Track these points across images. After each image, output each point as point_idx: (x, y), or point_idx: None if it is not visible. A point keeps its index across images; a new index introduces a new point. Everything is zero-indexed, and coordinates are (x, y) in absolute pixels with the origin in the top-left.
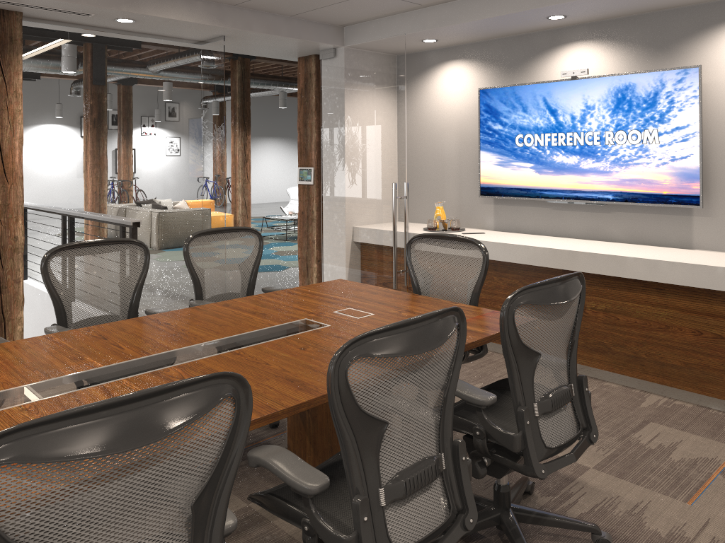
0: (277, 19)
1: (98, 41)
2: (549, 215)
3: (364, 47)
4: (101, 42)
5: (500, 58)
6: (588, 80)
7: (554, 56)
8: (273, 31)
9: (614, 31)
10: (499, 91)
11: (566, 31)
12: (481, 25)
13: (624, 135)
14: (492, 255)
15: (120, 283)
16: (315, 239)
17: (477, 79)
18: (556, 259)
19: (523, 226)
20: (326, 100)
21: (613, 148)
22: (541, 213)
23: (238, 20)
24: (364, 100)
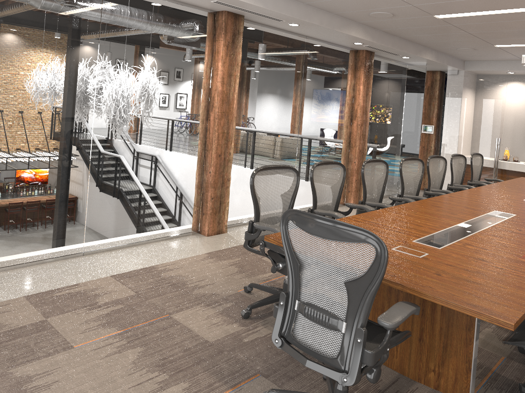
0: (449, 58)
1: (383, 63)
2: None
3: (480, 72)
4: (384, 64)
5: None
6: None
7: None
8: (448, 63)
9: None
10: None
11: None
12: None
13: None
14: None
15: (460, 171)
16: None
17: None
18: None
19: None
20: (449, 94)
21: None
22: None
23: (441, 58)
24: (477, 97)
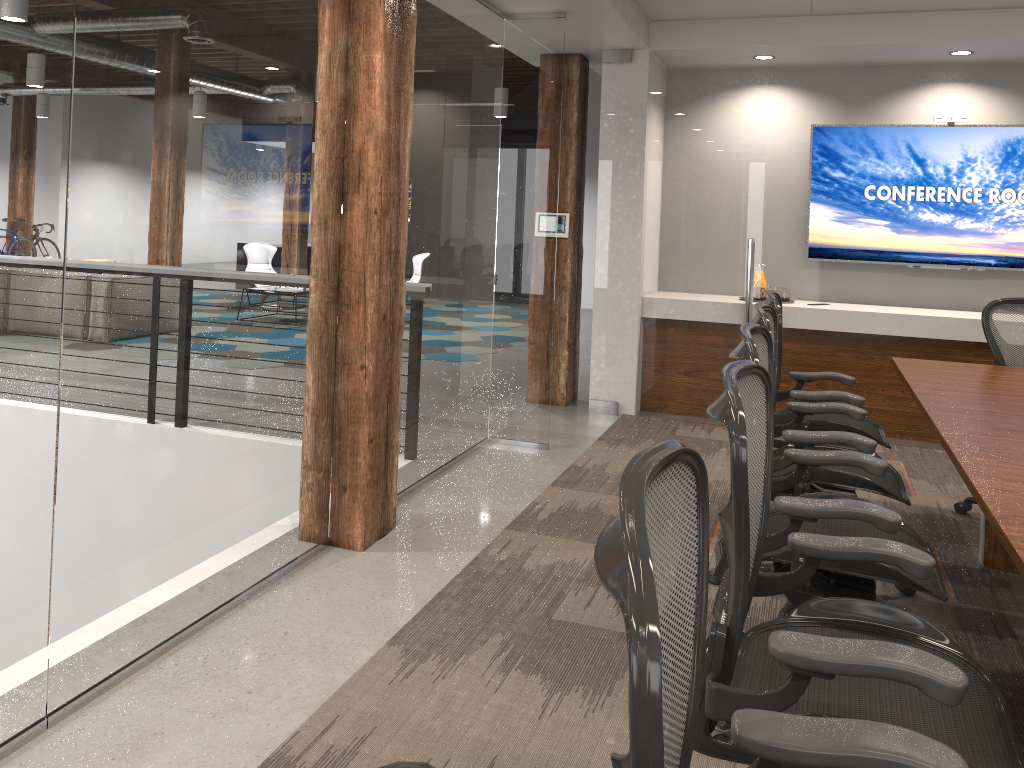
0: (627, 0)
1: None
2: (899, 283)
3: (693, 54)
4: None
5: (838, 90)
6: (969, 129)
7: (916, 96)
8: (625, 17)
9: (997, 76)
10: (842, 131)
11: (934, 69)
12: (869, 49)
13: (1013, 193)
14: (884, 329)
15: None
16: (567, 315)
17: (801, 113)
18: (978, 331)
19: (862, 296)
20: (611, 121)
21: (998, 208)
22: (888, 281)
23: None
24: (690, 125)
